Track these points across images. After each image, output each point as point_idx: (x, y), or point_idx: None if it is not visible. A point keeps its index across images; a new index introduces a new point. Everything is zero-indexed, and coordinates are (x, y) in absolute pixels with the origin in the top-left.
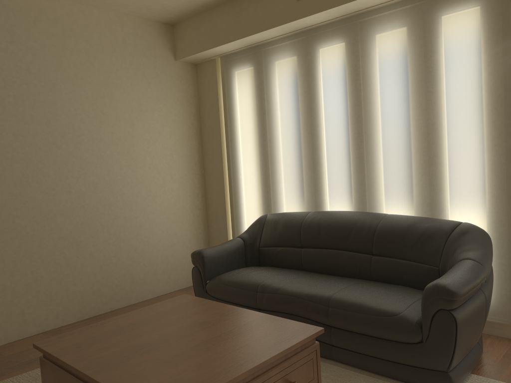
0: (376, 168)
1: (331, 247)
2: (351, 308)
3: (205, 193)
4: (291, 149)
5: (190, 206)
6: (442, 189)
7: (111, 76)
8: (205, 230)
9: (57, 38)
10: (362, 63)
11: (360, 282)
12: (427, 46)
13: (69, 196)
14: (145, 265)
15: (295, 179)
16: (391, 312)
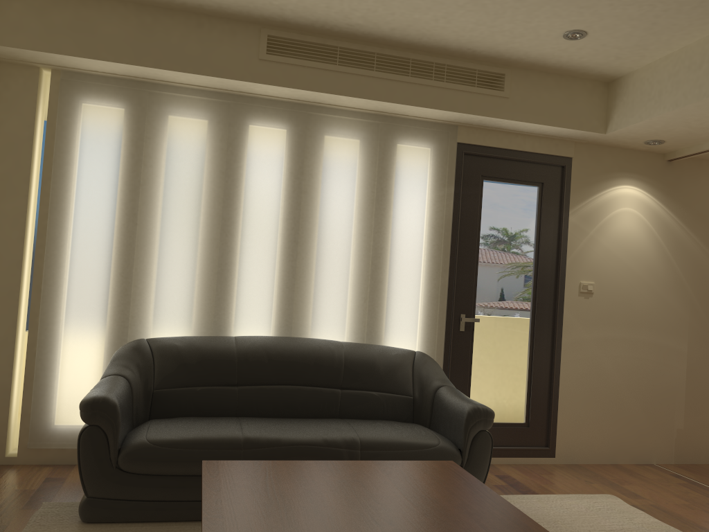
0: (313, 287)
1: (284, 382)
2: (389, 446)
3: None
4: (186, 246)
5: None
6: (384, 316)
7: None
8: None
9: None
10: (311, 162)
11: (349, 420)
12: (384, 168)
13: None
14: None
15: (187, 289)
16: (432, 442)
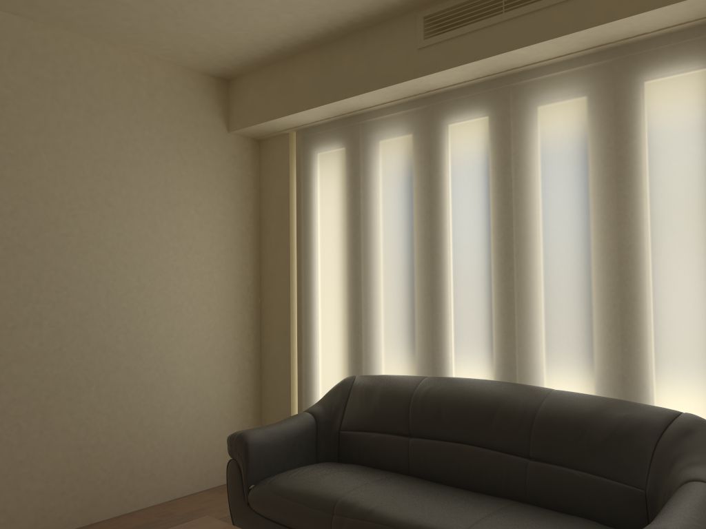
0: (534, 312)
1: (458, 439)
2: None
3: (261, 336)
4: (397, 275)
5: (235, 354)
6: (643, 353)
7: (125, 148)
8: (257, 393)
9: (44, 84)
10: (515, 147)
11: (508, 507)
12: (621, 126)
13: (37, 332)
14: (155, 447)
15: (402, 322)
16: None
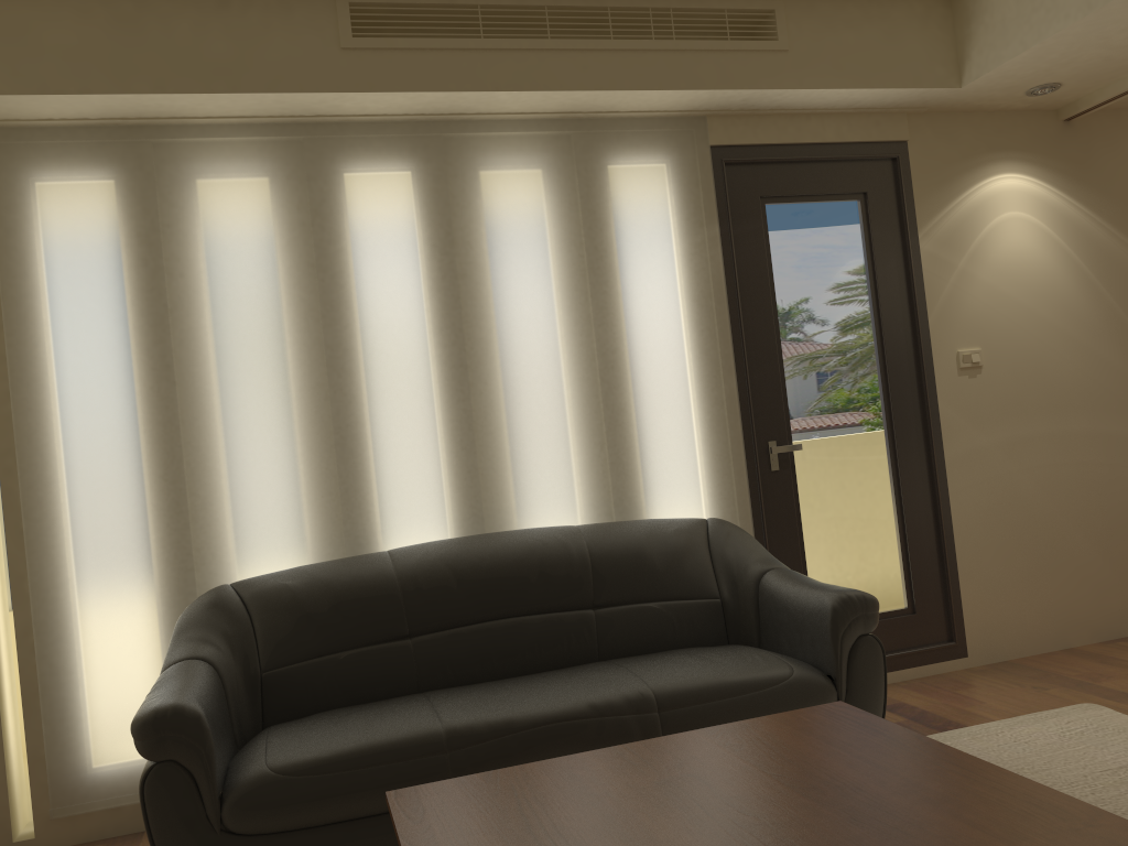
0: (508, 439)
1: (492, 615)
2: (707, 695)
3: None
4: (271, 407)
5: None
6: (639, 469)
7: None
8: None
9: None
10: (464, 220)
11: (621, 661)
12: (594, 211)
13: None
14: None
15: (287, 482)
16: (781, 673)
